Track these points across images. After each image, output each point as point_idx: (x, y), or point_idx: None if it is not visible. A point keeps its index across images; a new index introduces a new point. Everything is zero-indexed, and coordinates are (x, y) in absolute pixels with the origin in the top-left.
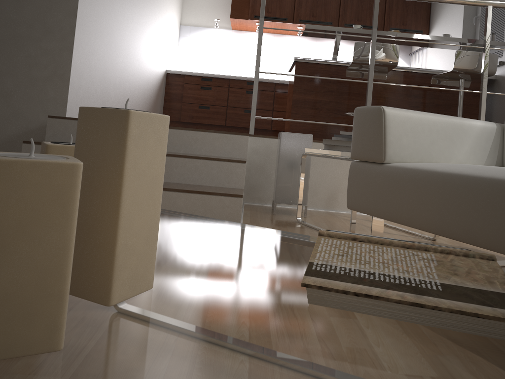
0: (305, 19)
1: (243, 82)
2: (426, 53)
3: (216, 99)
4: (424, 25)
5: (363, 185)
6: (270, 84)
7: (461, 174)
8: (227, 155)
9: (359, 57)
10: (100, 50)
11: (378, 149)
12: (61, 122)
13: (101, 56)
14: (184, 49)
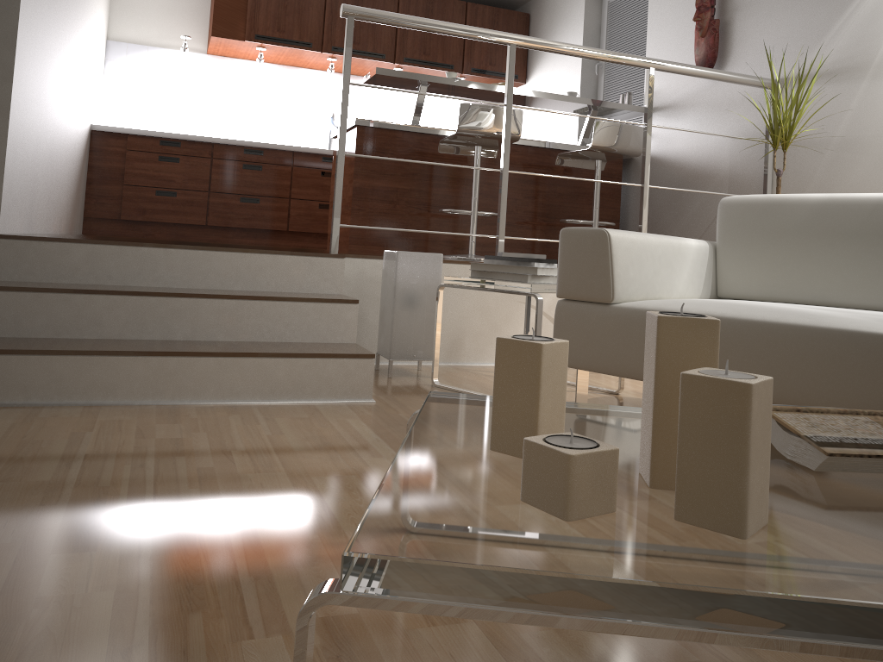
0: (341, 46)
1: (238, 149)
2: (522, 109)
3: (188, 179)
4: (520, 67)
5: (581, 333)
6: (284, 154)
7: (725, 318)
8: (312, 290)
9: (467, 127)
10: (34, 104)
11: (603, 285)
12: (12, 245)
13: (35, 115)
14: (116, 84)
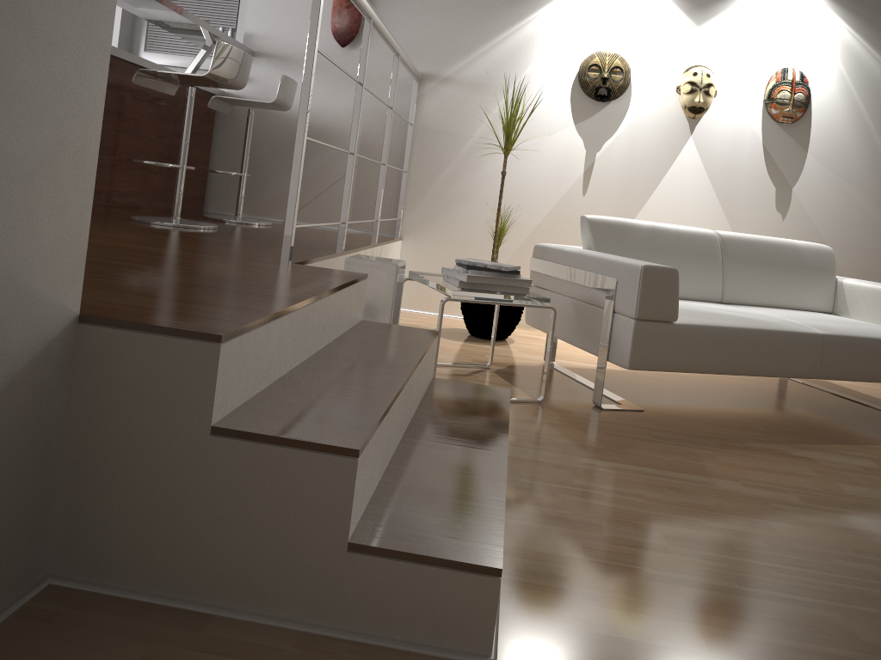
0: None
1: None
2: None
3: None
4: None
5: (655, 345)
6: None
7: (743, 328)
8: (355, 321)
9: (218, 71)
10: None
11: (673, 309)
12: (239, 345)
13: None
14: None
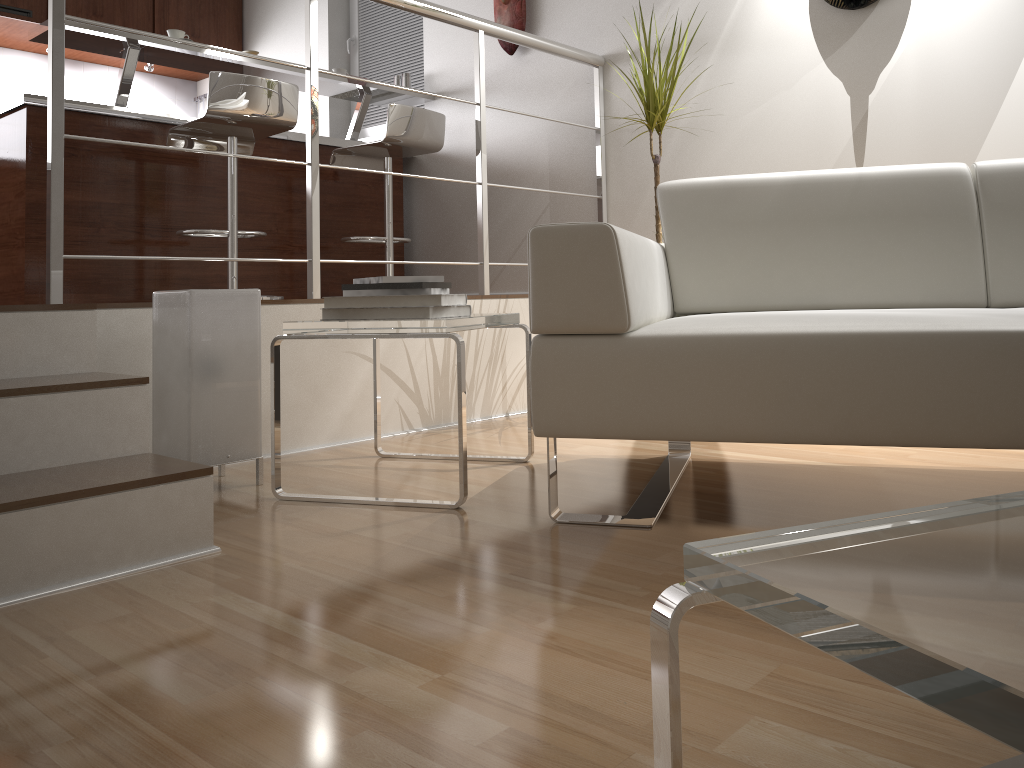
0: None
1: None
2: None
3: None
4: (234, 43)
5: (582, 383)
6: None
7: (811, 334)
8: (39, 370)
9: (222, 107)
10: None
11: (613, 307)
12: None
13: None
14: None
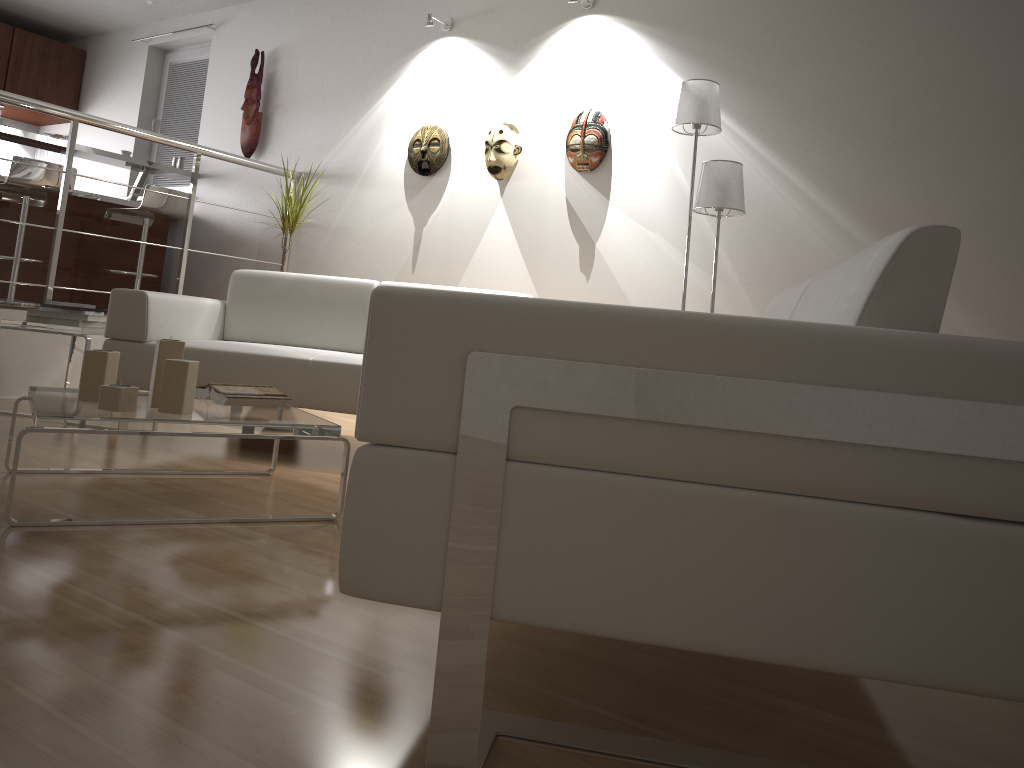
0: None
1: None
2: None
3: None
4: (71, 105)
5: (121, 362)
6: None
7: (216, 350)
8: None
9: (19, 179)
10: None
11: (140, 329)
12: None
13: None
14: None
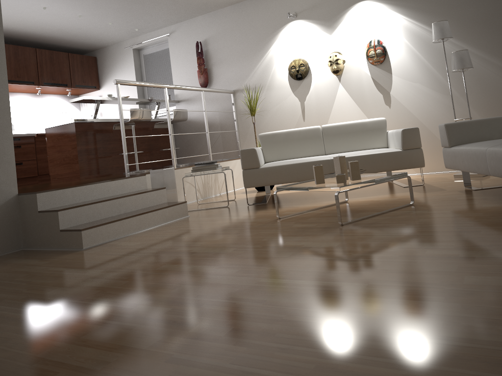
0: (11, 79)
1: None
2: None
3: None
4: (96, 82)
5: (252, 177)
6: None
7: (290, 164)
8: (139, 189)
9: (133, 118)
10: None
11: (256, 163)
12: (46, 194)
13: None
14: None
